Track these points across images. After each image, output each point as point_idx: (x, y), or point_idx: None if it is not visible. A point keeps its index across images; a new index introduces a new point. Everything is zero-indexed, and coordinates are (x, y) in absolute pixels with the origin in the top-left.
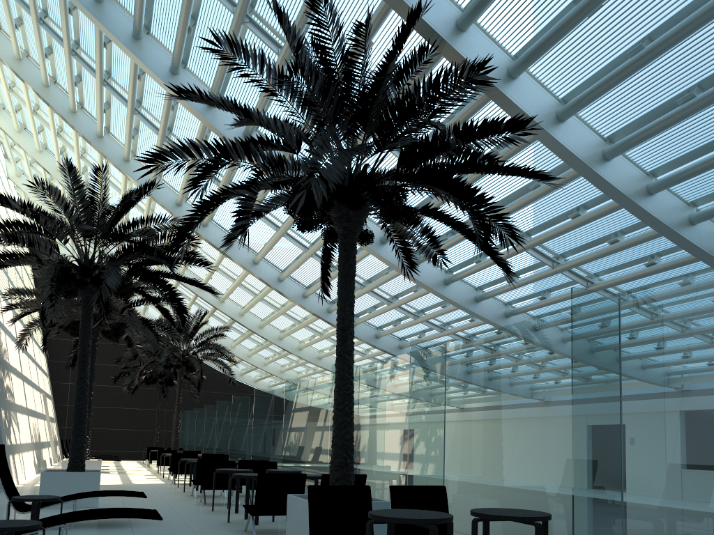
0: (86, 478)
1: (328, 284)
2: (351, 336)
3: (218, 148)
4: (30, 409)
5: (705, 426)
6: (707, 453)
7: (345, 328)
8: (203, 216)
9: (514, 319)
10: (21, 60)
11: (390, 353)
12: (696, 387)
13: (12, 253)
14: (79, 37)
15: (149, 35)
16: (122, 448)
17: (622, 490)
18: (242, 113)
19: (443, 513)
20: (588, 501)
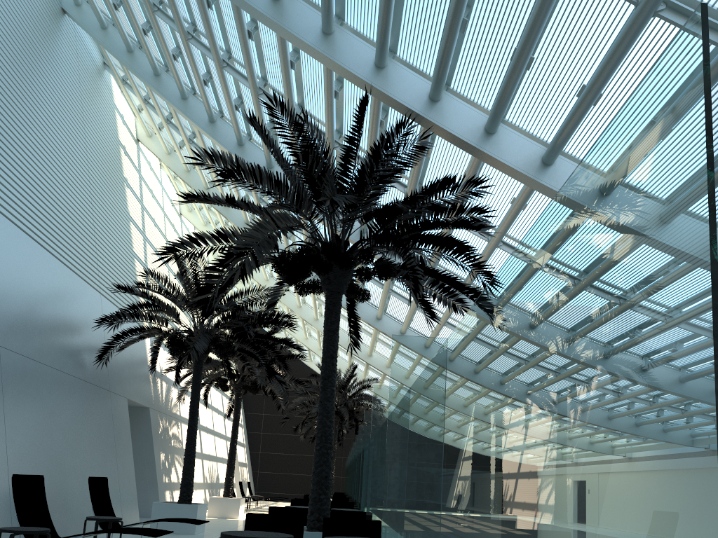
0: (186, 509)
1: (357, 338)
2: (330, 384)
3: (220, 235)
4: (206, 454)
5: (460, 460)
6: (459, 485)
7: (325, 377)
8: (223, 290)
9: None
10: (189, 171)
11: None
12: (459, 423)
13: (143, 327)
14: (216, 148)
15: (252, 140)
16: (304, 492)
17: (440, 522)
18: (235, 206)
19: (286, 536)
20: (399, 530)
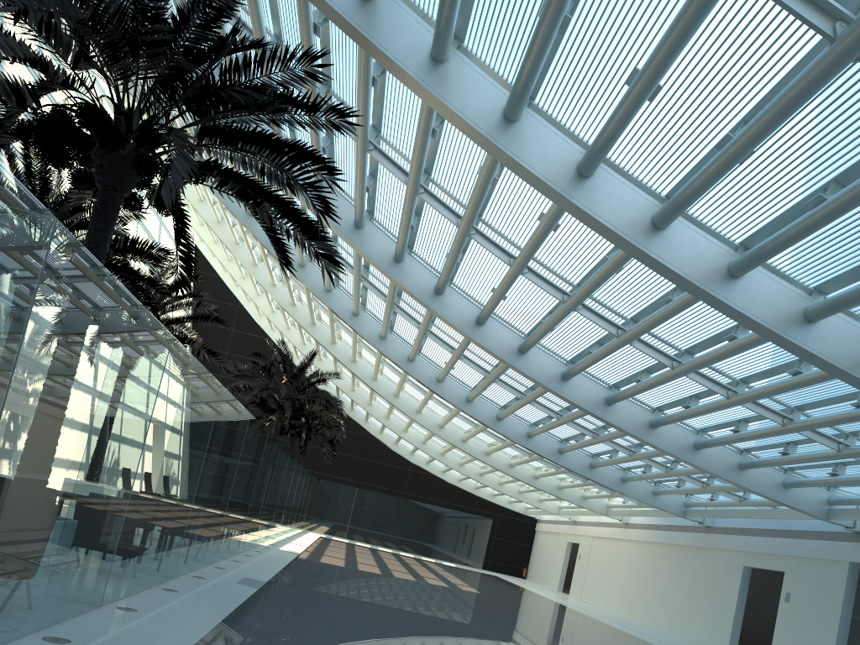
0: None
1: (189, 276)
2: None
3: None
4: None
5: None
6: None
7: None
8: None
9: (575, 384)
10: None
11: (483, 423)
12: None
13: None
14: None
15: None
16: None
17: None
18: None
19: None
20: None
